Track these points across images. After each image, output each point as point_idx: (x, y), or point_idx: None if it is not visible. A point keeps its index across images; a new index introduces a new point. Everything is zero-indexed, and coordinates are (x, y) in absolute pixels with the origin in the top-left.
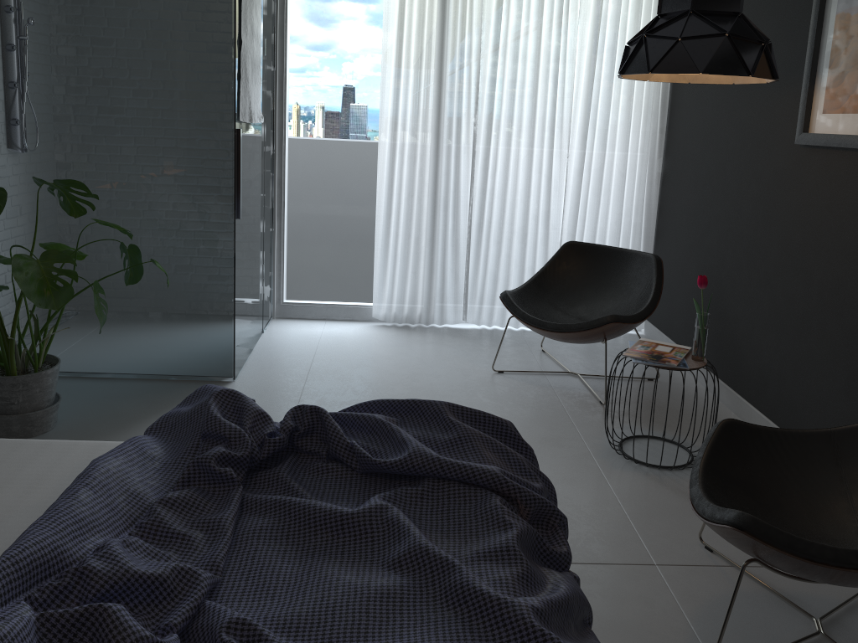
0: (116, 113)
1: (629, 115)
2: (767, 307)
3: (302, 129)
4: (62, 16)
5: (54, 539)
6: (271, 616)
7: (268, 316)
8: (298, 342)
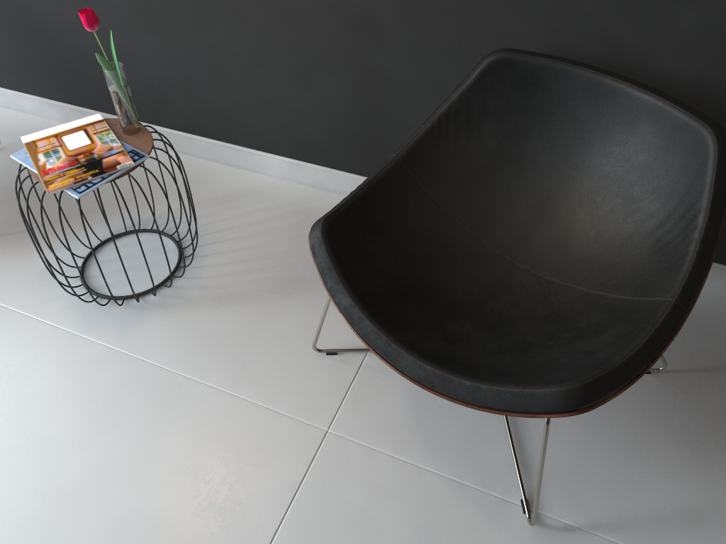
0: None
1: None
2: (124, 2)
3: None
4: None
5: None
6: None
7: None
8: None
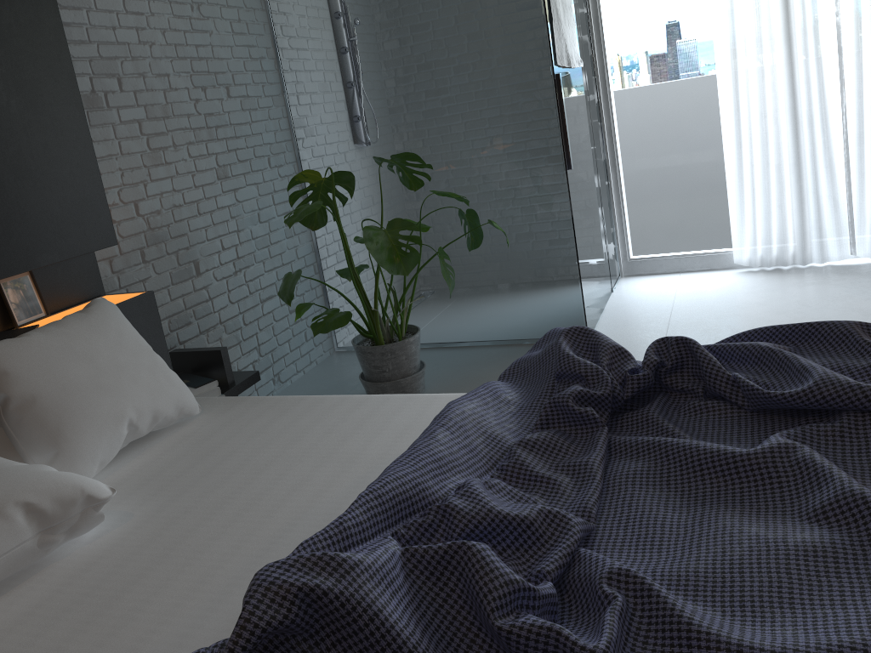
0: (438, 84)
1: None
2: None
3: (625, 69)
4: (378, 2)
5: (414, 476)
6: (660, 571)
7: (615, 274)
8: (652, 297)
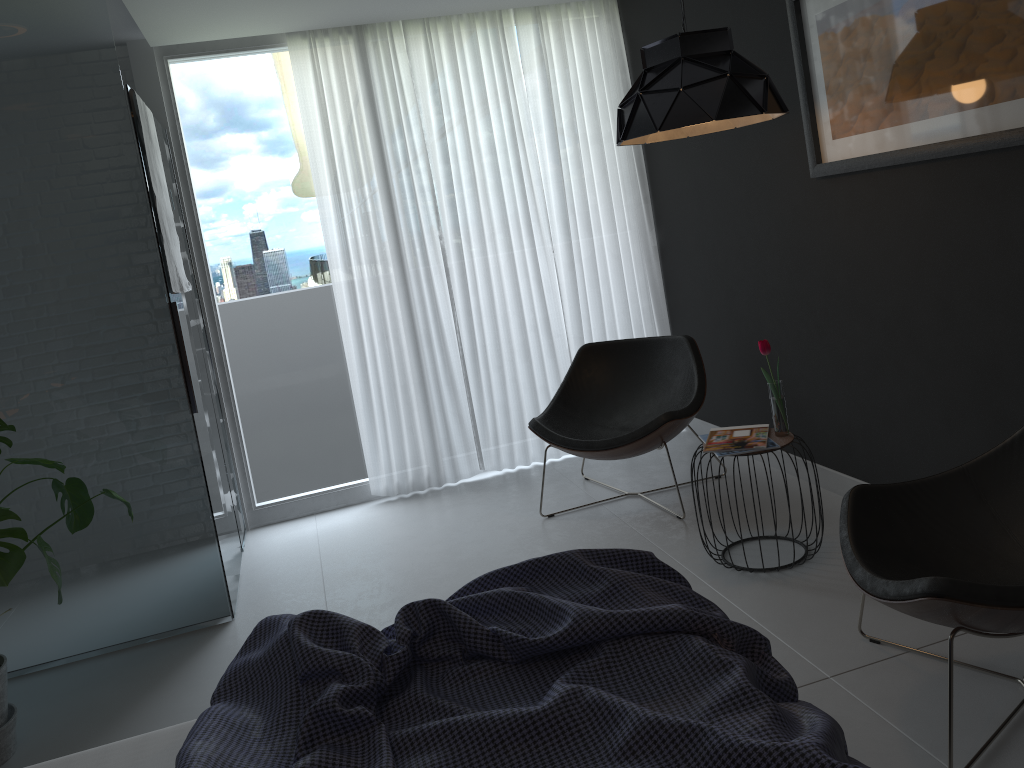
0: (9, 317)
1: (608, 190)
2: (828, 360)
3: (233, 289)
4: None
5: None
6: None
7: (242, 528)
8: (293, 549)
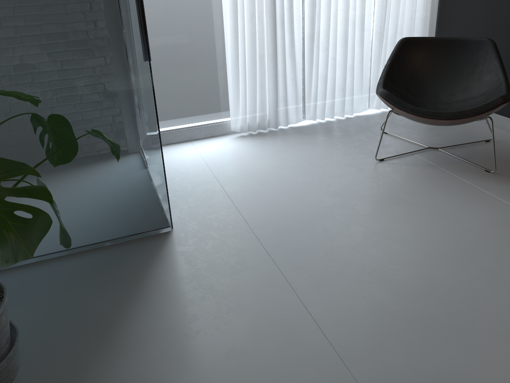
0: None
1: None
2: None
3: None
4: None
5: None
6: None
7: None
8: (189, 168)
